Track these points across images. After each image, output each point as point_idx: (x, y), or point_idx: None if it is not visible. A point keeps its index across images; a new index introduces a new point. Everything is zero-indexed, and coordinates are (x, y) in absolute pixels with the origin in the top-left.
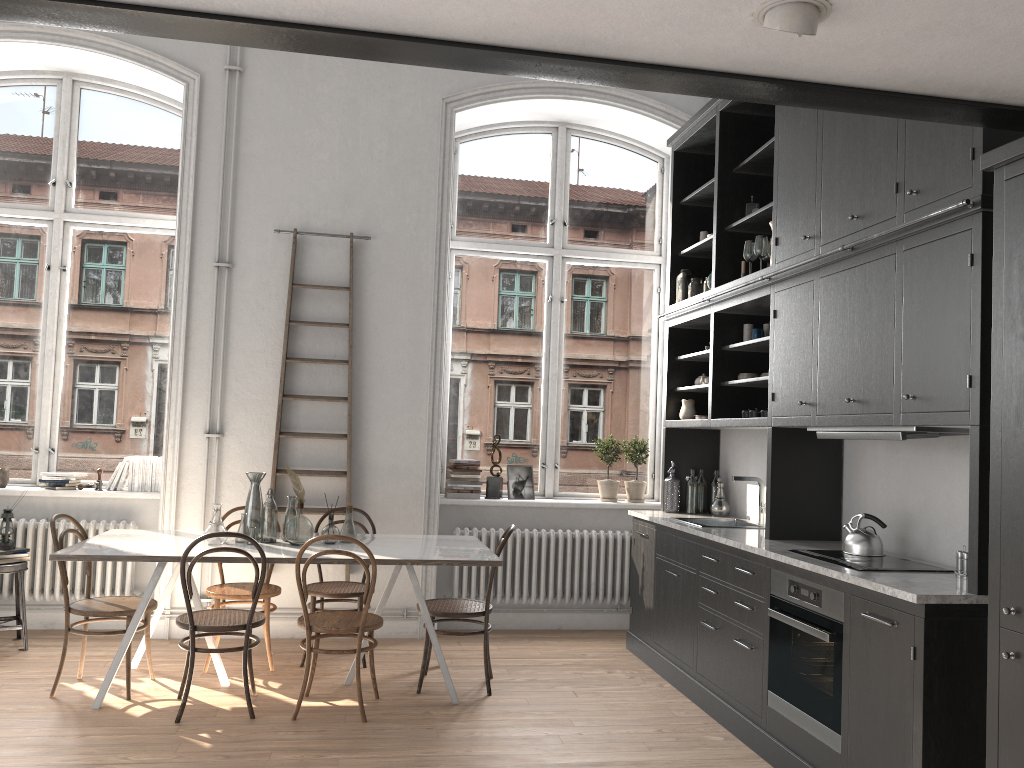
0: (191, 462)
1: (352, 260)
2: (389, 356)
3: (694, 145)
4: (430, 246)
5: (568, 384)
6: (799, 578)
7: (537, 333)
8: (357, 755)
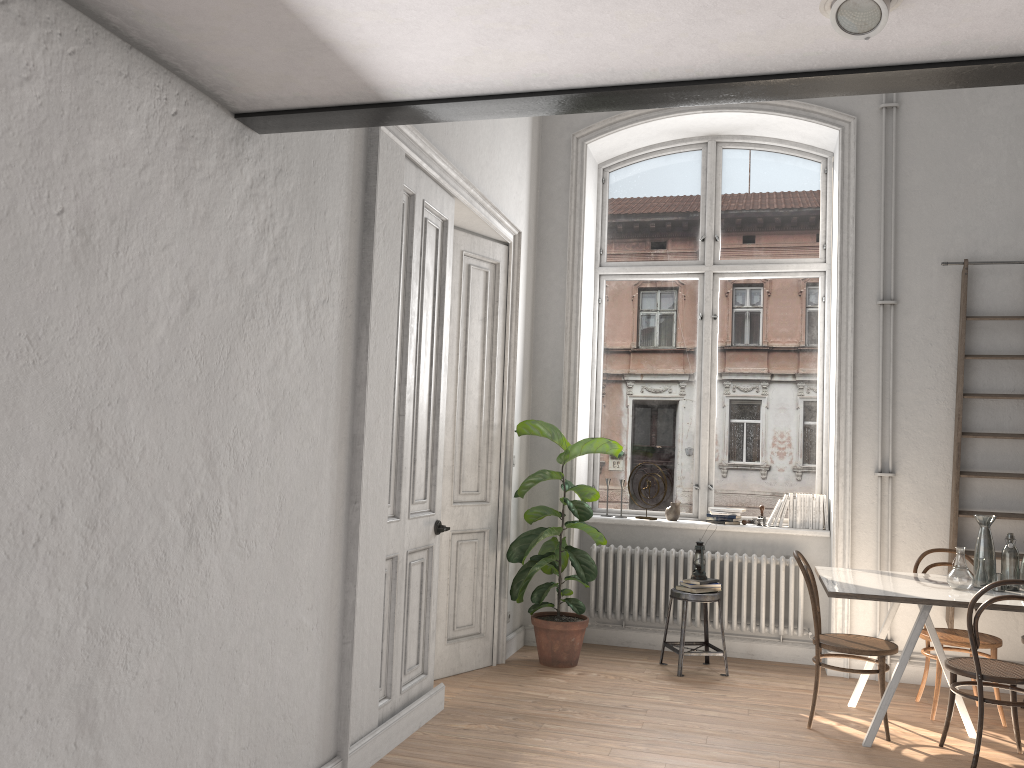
0: (862, 501)
1: None
2: None
3: None
4: None
5: None
6: None
7: None
8: None
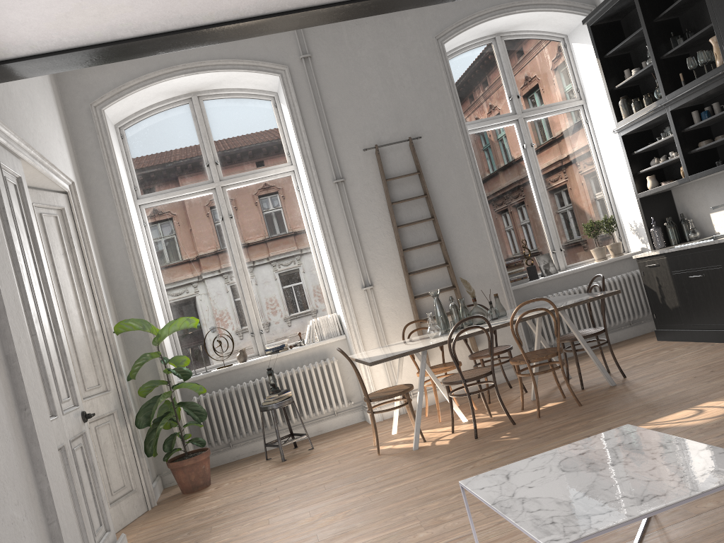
0: (359, 308)
1: (416, 154)
2: (454, 207)
3: (605, 17)
4: (456, 132)
5: (551, 197)
6: None
7: (523, 170)
8: (609, 415)
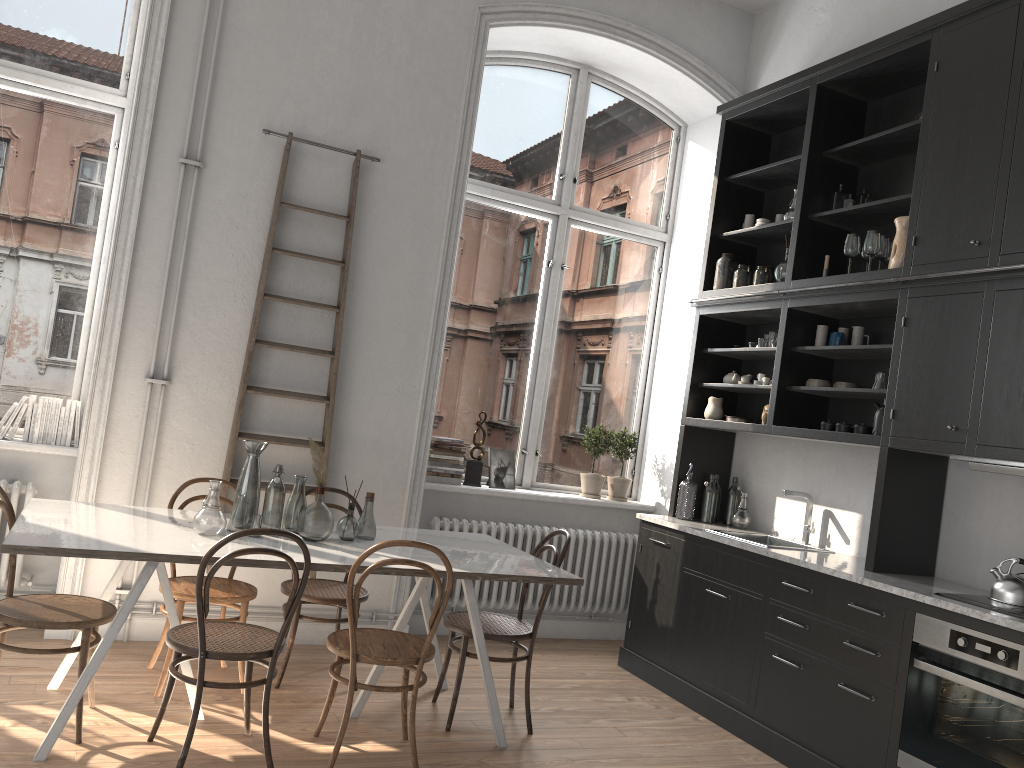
0: (124, 413)
1: (357, 184)
2: (385, 307)
3: (753, 117)
4: (445, 182)
5: (558, 362)
6: (974, 631)
7: (532, 300)
8: None
